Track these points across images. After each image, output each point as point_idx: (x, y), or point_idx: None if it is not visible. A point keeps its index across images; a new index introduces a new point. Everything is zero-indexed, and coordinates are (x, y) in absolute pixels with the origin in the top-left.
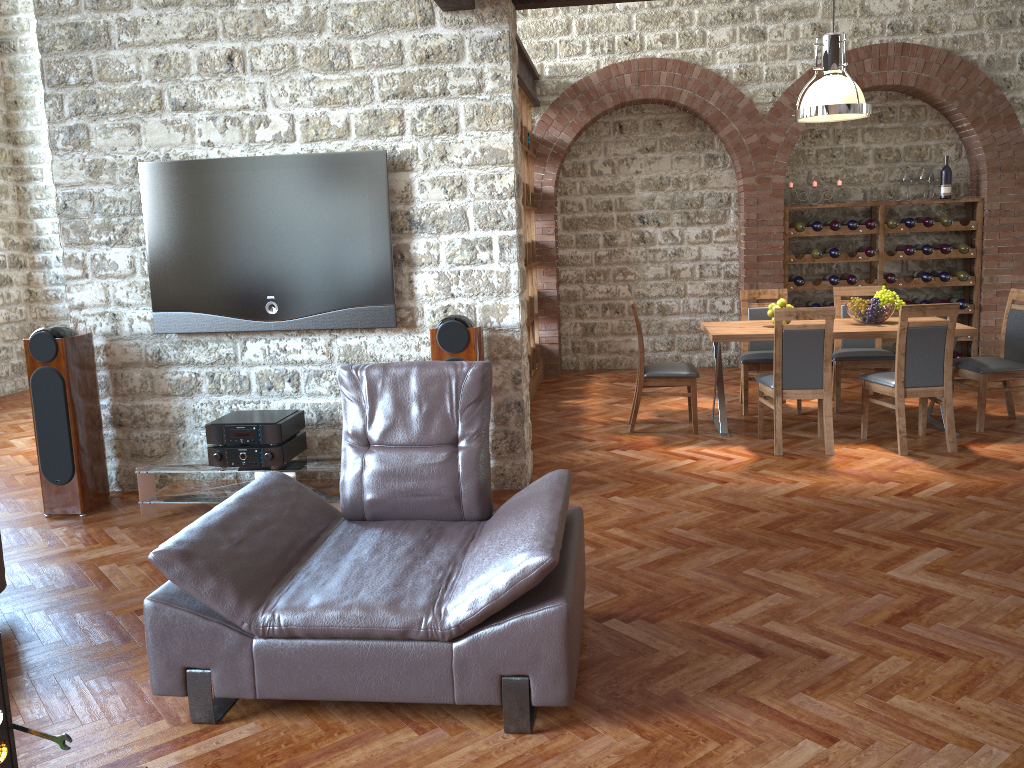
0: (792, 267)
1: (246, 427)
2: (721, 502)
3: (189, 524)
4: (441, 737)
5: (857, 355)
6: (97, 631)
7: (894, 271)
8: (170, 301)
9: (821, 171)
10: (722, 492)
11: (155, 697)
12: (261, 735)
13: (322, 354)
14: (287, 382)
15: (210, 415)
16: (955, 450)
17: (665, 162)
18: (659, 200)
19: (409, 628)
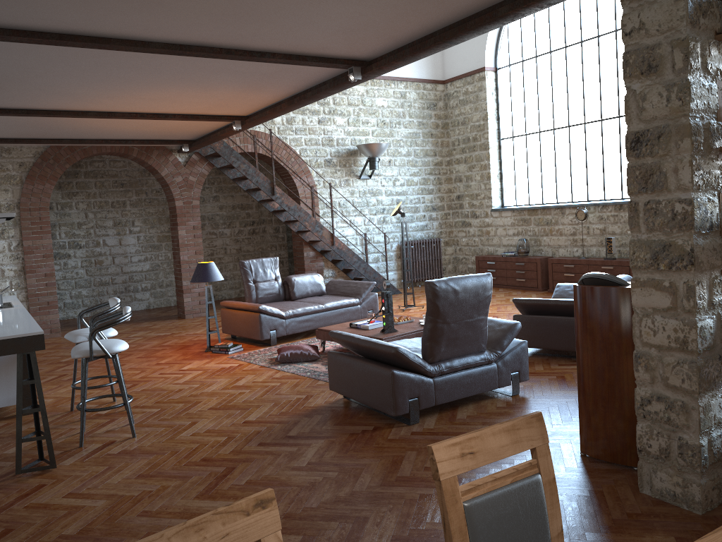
0: None
1: None
2: (442, 541)
3: None
4: None
5: None
6: (550, 371)
7: None
8: None
9: None
10: None
11: None
12: None
13: None
14: None
15: None
16: None
17: None
18: None
19: None
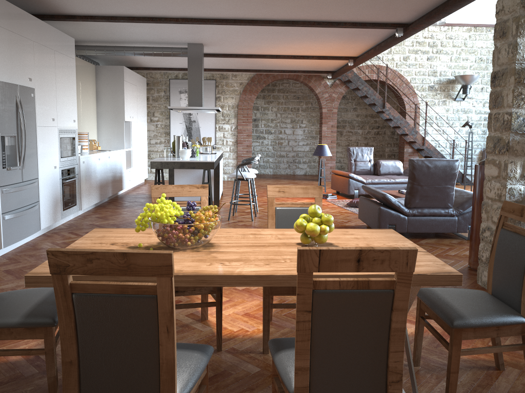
0: None
1: None
2: None
3: None
4: None
5: None
6: None
7: None
8: None
9: None
10: None
11: None
12: None
13: None
14: None
15: None
16: None
17: None
18: None
19: None
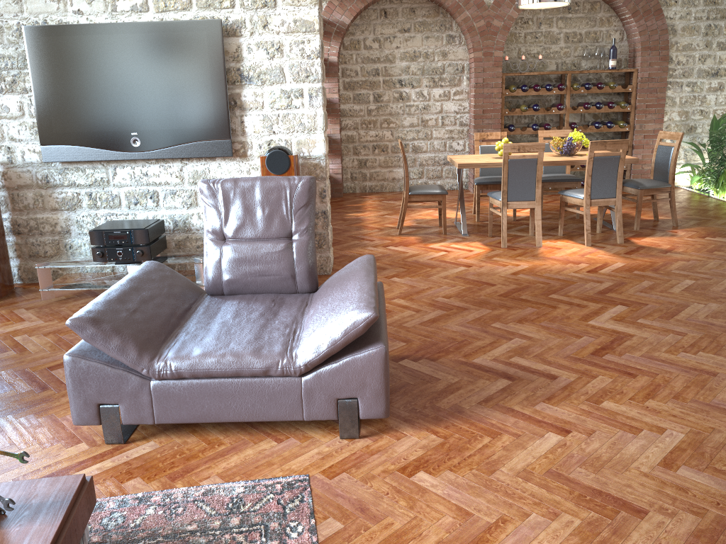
0: (506, 118)
1: (121, 232)
2: (469, 279)
3: (80, 305)
4: (294, 444)
5: (554, 178)
6: (20, 383)
7: (575, 121)
8: (54, 137)
9: (527, 48)
10: (469, 273)
11: (74, 427)
12: (160, 450)
13: (176, 177)
14: (149, 199)
15: (90, 224)
16: (622, 242)
17: (417, 40)
18: (413, 68)
19: (269, 368)
